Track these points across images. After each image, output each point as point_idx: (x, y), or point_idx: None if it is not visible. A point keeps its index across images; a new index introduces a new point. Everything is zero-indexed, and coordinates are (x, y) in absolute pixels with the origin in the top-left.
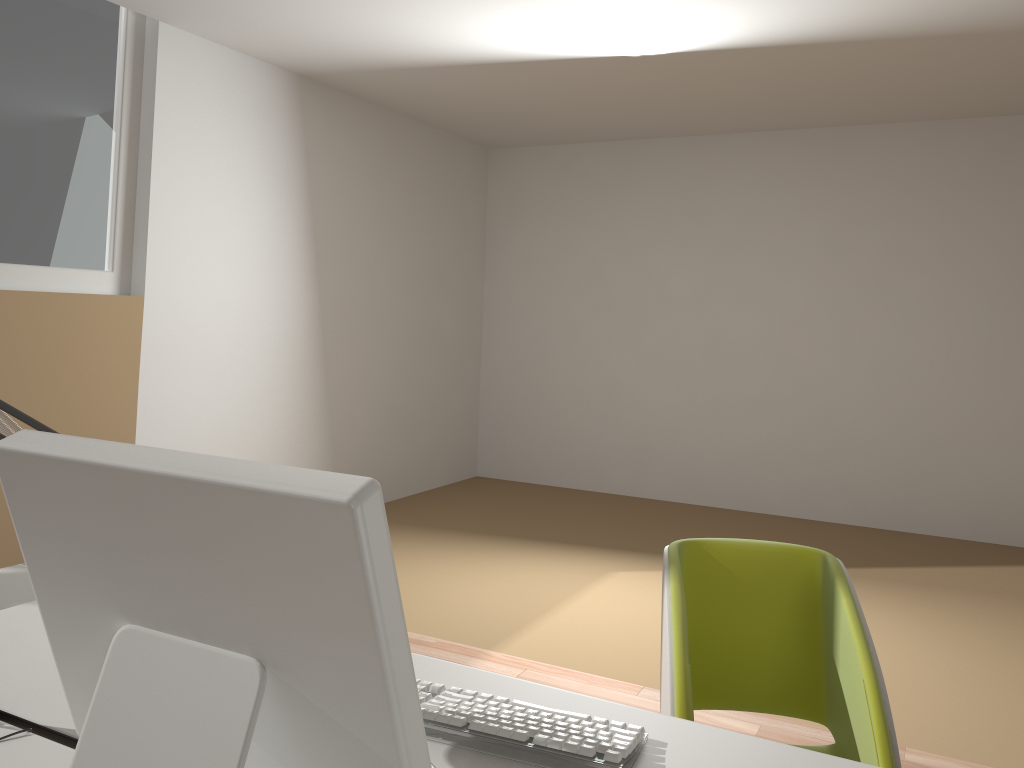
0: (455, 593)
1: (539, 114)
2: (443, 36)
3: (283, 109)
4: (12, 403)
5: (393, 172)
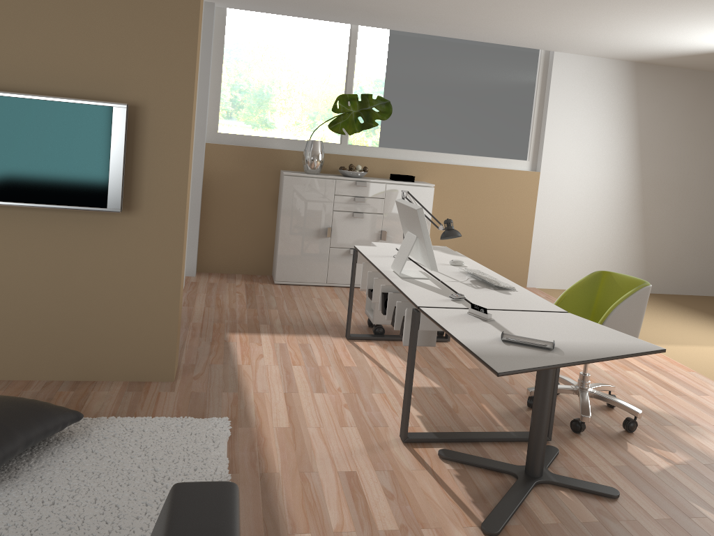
0: (659, 328)
1: None
2: (686, 44)
3: (623, 81)
4: (483, 209)
5: (704, 107)
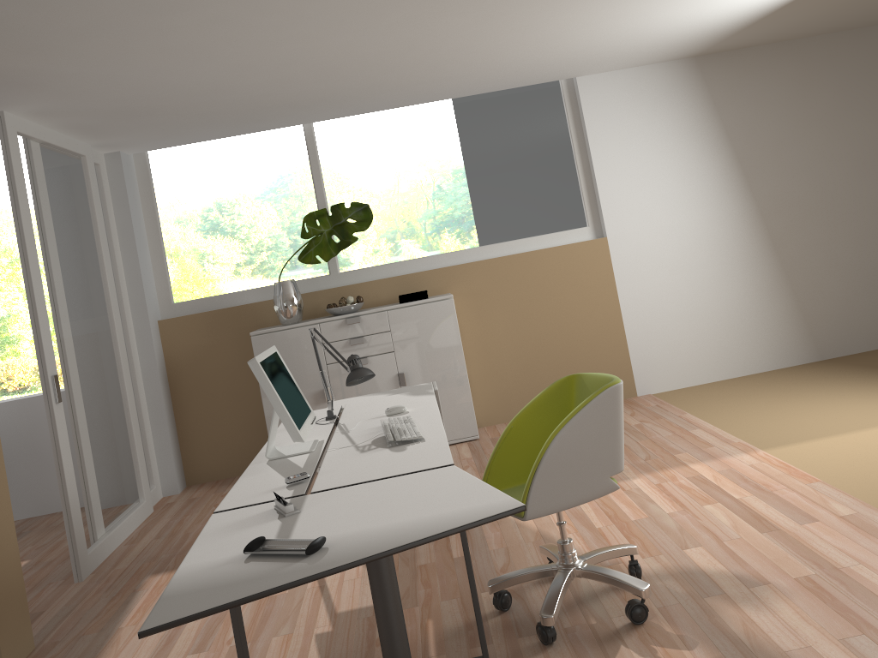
0: (806, 415)
1: None
2: (718, 15)
3: (685, 86)
4: (543, 307)
5: (817, 85)
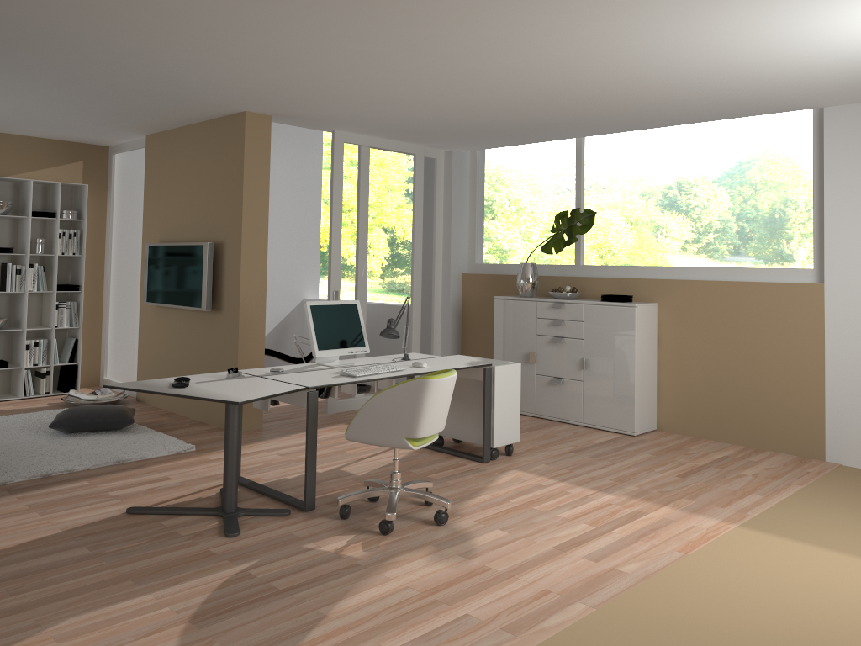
0: None
1: None
2: None
3: None
4: (740, 339)
5: None
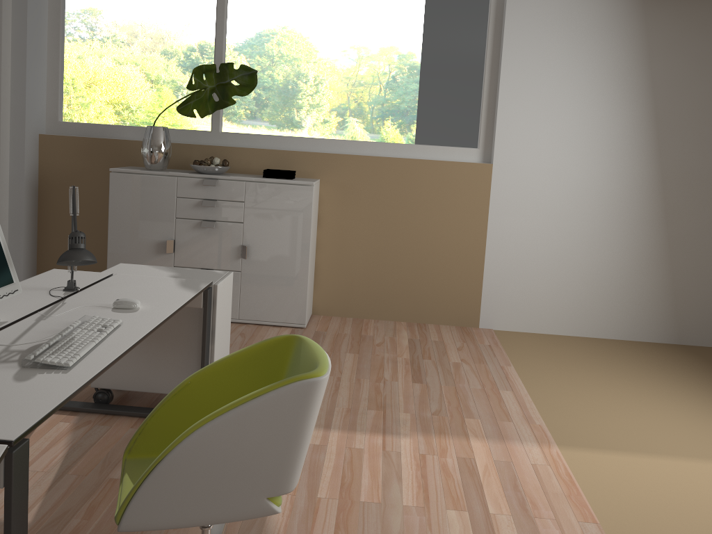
0: (629, 413)
1: None
2: None
3: (622, 26)
4: (408, 217)
5: None
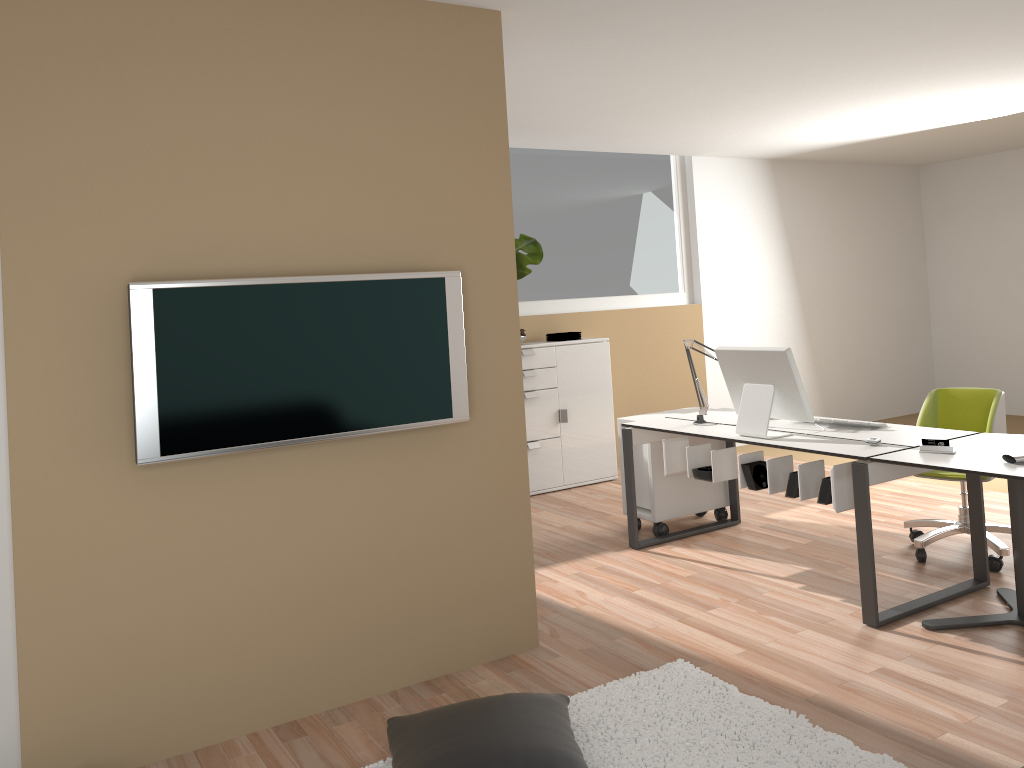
0: None
1: (943, 147)
2: (852, 134)
3: (763, 183)
4: (651, 361)
5: (841, 203)
